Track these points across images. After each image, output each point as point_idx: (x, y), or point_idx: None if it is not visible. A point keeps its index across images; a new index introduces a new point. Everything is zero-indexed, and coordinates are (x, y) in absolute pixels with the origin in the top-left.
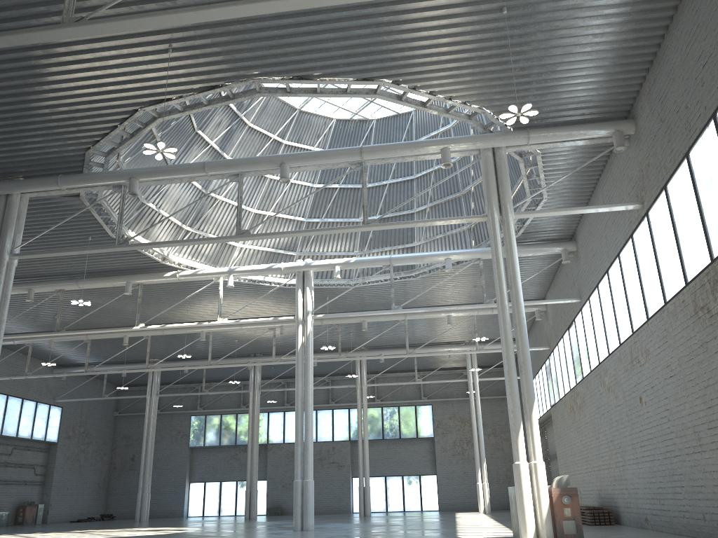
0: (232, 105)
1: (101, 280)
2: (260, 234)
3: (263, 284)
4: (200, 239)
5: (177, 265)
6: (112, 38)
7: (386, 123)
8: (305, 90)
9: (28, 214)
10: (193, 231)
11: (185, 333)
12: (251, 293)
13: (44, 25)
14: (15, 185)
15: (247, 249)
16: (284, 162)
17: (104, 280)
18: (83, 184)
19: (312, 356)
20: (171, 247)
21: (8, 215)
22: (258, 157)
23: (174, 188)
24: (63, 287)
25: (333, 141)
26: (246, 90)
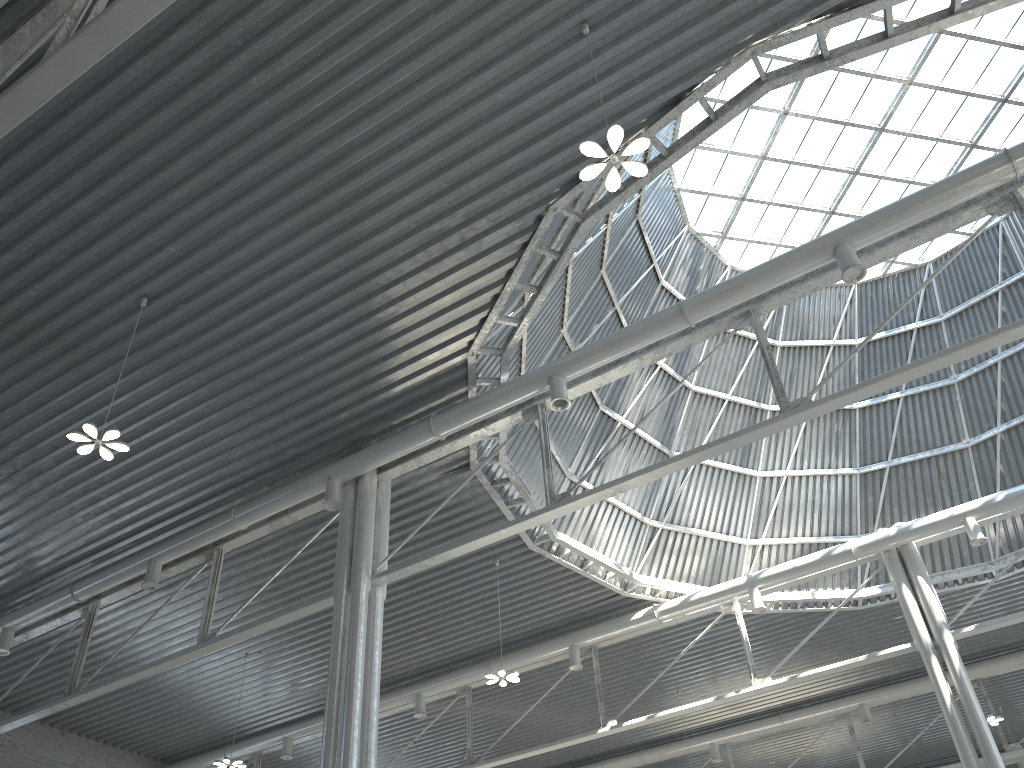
0: (679, 294)
1: (526, 653)
2: (836, 394)
3: (814, 608)
4: (709, 443)
5: (650, 595)
6: (480, 42)
7: (955, 260)
8: (859, 45)
9: (395, 530)
10: (663, 527)
11: (681, 753)
12: (791, 639)
13: (365, 56)
14: (366, 454)
15: (764, 546)
16: (840, 242)
17: (532, 651)
18: (471, 417)
19: (985, 722)
20: (633, 563)
21: (360, 510)
22: (783, 255)
23: (617, 449)
24: (468, 680)
25: (864, 322)
26: (738, 94)
